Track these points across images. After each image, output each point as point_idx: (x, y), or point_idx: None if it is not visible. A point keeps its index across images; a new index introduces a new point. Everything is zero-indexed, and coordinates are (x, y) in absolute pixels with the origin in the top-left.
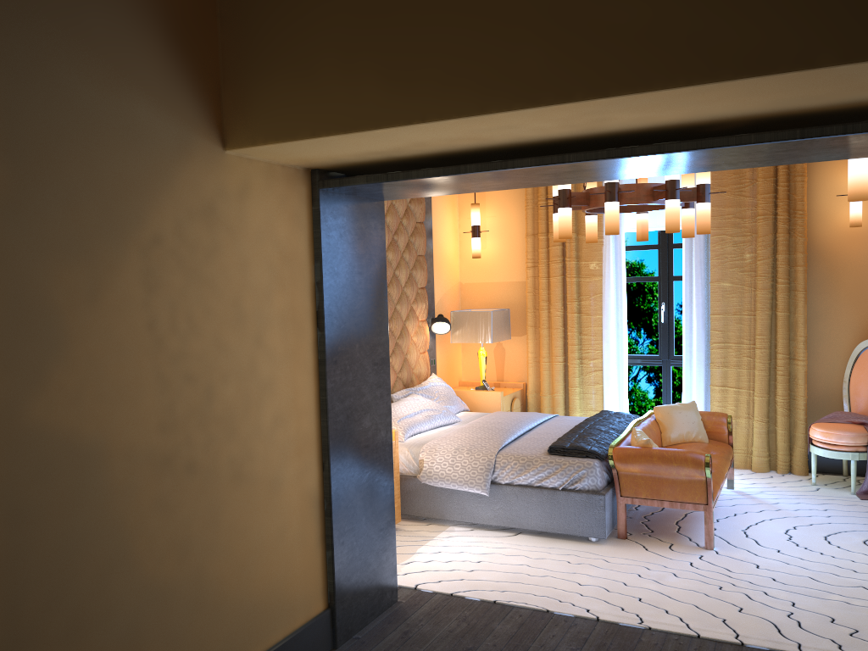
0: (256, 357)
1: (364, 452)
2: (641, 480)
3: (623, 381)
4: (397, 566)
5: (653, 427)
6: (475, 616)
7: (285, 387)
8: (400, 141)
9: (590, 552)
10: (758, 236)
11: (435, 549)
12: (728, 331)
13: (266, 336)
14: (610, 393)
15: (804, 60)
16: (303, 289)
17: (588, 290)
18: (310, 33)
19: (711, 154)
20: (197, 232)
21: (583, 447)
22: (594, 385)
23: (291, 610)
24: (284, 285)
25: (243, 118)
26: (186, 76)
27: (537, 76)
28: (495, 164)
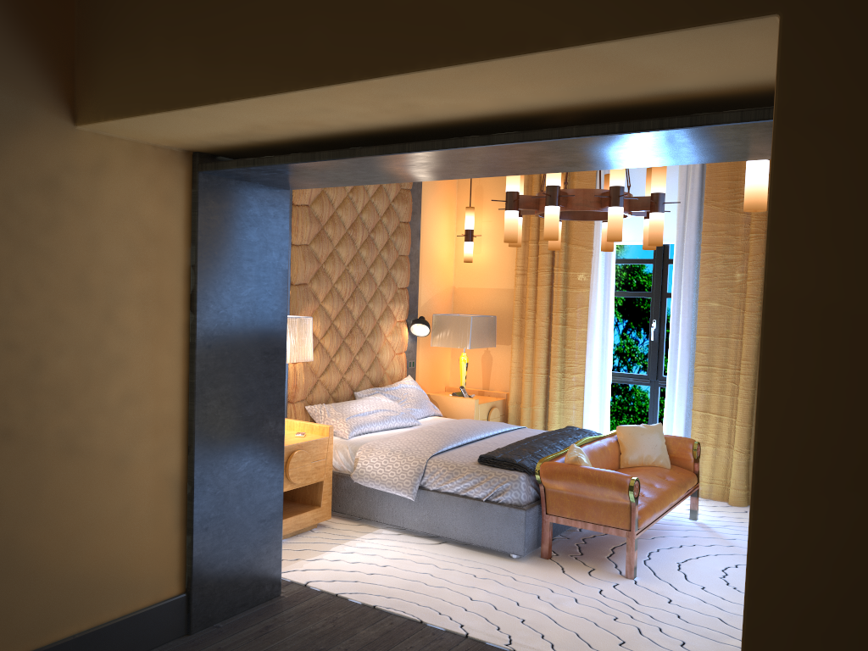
0: (104, 333)
1: (244, 440)
2: (567, 498)
3: (605, 398)
4: (301, 562)
5: (610, 447)
6: (345, 619)
7: (141, 366)
8: (235, 122)
9: (503, 568)
10: (749, 255)
11: (349, 549)
12: (713, 353)
13: (119, 314)
14: (590, 410)
15: (549, 39)
16: (174, 270)
17: (575, 301)
18: (145, 10)
19: (548, 149)
20: (32, 204)
21: (512, 459)
22: (575, 400)
23: (133, 590)
24: (147, 264)
25: (91, 94)
26: (29, 50)
27: (321, 55)
28: (345, 151)
